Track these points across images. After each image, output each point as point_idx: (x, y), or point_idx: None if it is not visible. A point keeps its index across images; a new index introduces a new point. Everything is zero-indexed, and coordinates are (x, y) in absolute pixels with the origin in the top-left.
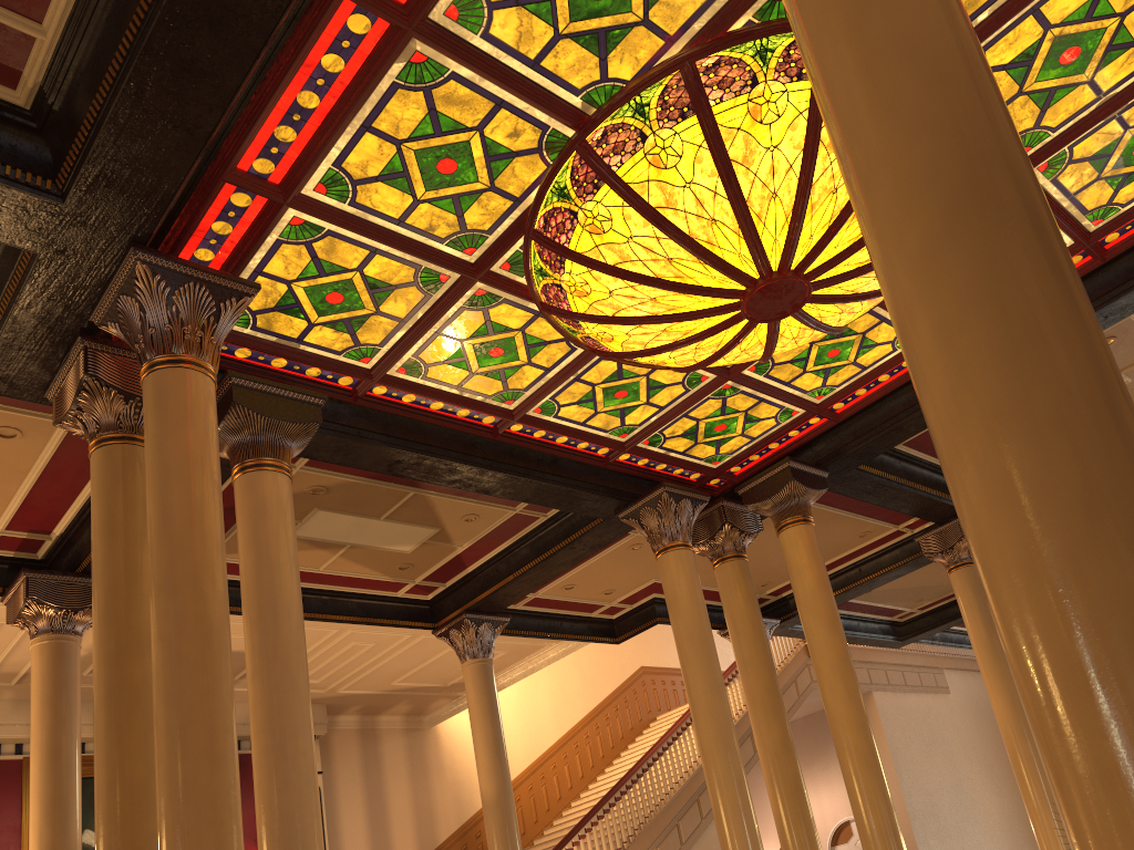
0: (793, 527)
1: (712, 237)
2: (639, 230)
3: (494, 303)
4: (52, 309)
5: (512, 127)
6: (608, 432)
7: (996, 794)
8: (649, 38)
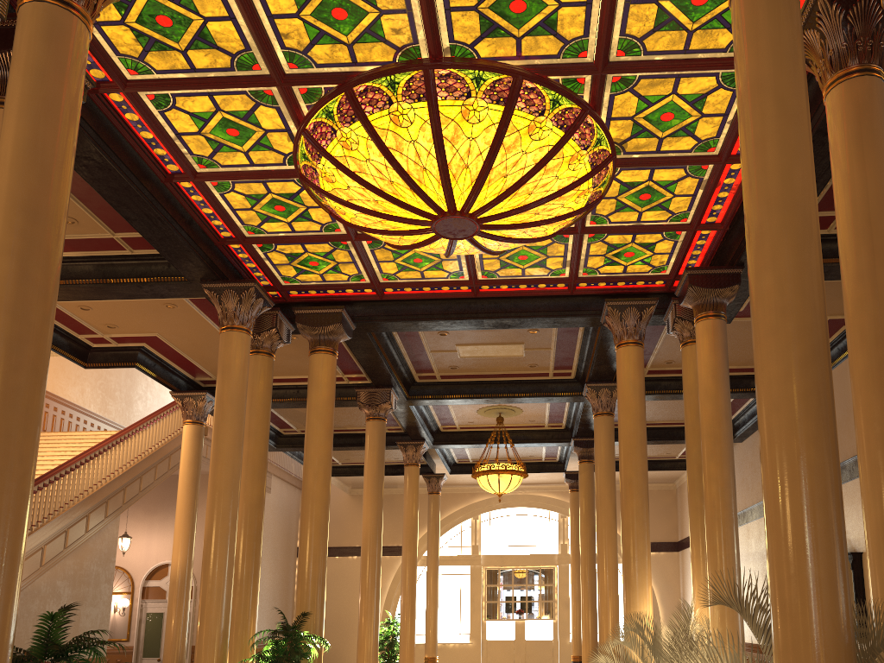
0: (326, 354)
1: (458, 174)
2: (423, 141)
3: (269, 105)
4: None
5: (399, 27)
6: (244, 225)
7: (273, 572)
8: (512, 47)
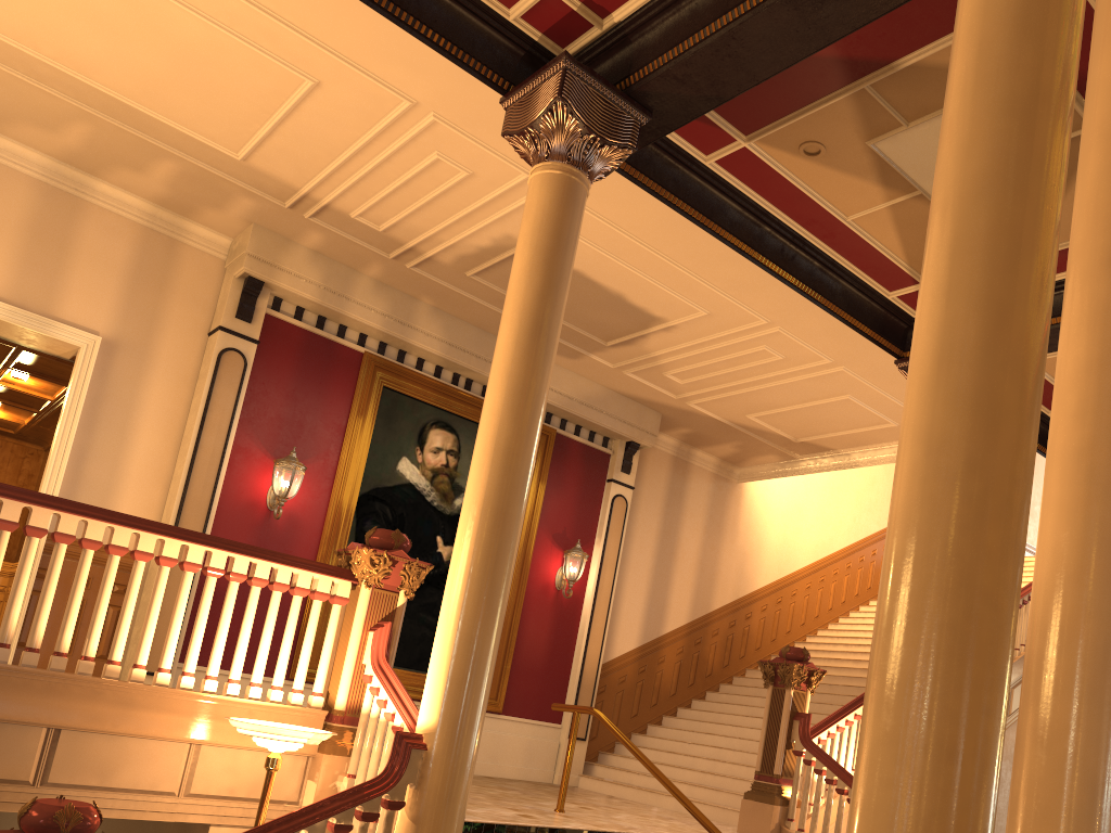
0: None
1: None
2: None
3: None
4: None
5: None
6: None
7: None
8: None
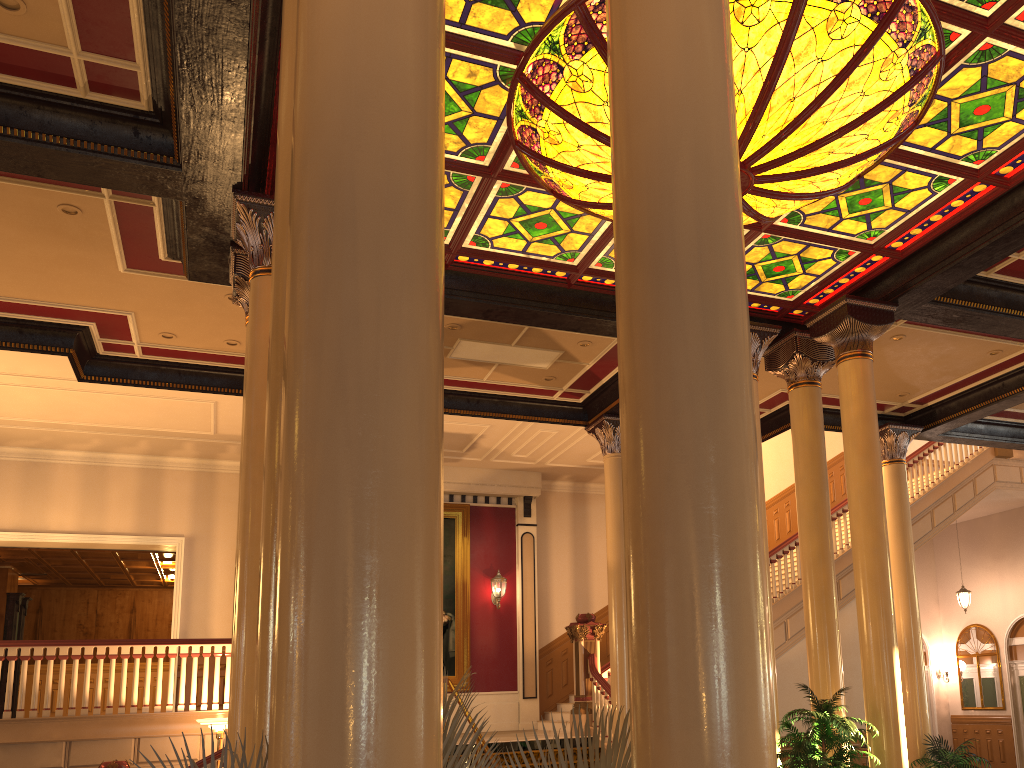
0: (847, 361)
1: None
2: (582, 141)
3: (520, 192)
4: (208, 231)
5: (467, 70)
6: None
7: None
8: None
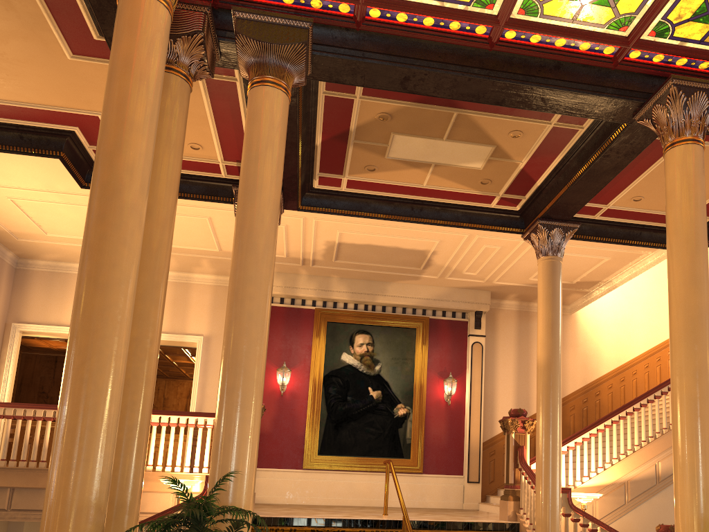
0: None
1: None
2: None
3: None
4: None
5: None
6: (605, 27)
7: None
8: None
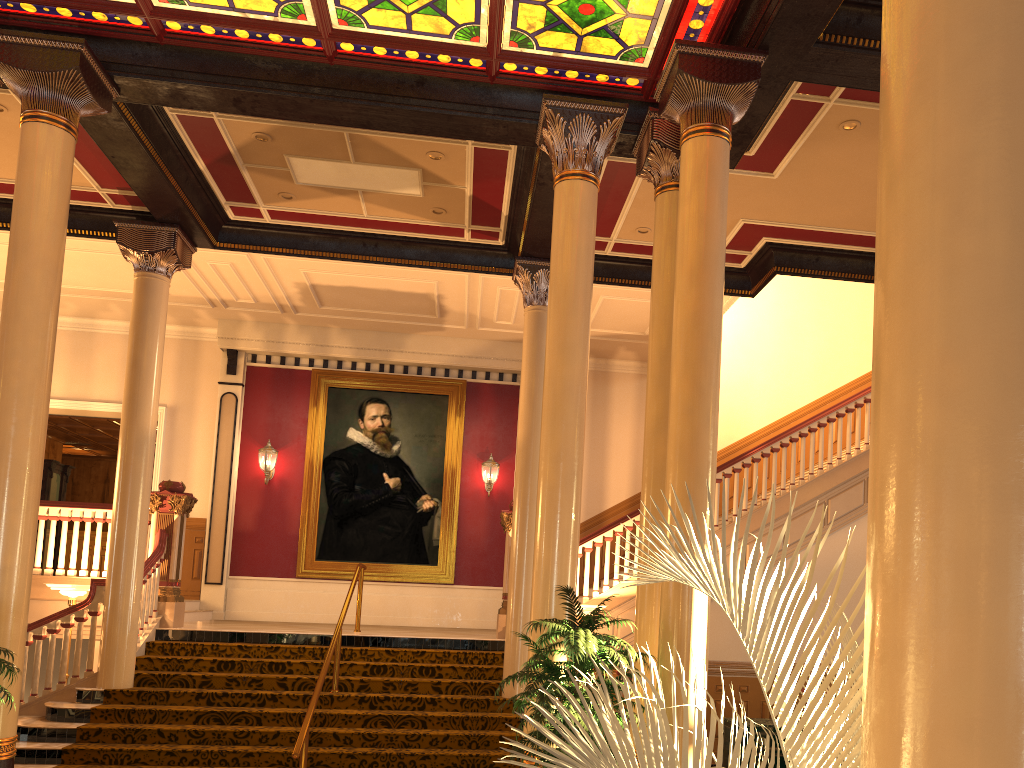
0: (687, 142)
1: None
2: None
3: None
4: None
5: None
6: (451, 37)
7: None
8: None
